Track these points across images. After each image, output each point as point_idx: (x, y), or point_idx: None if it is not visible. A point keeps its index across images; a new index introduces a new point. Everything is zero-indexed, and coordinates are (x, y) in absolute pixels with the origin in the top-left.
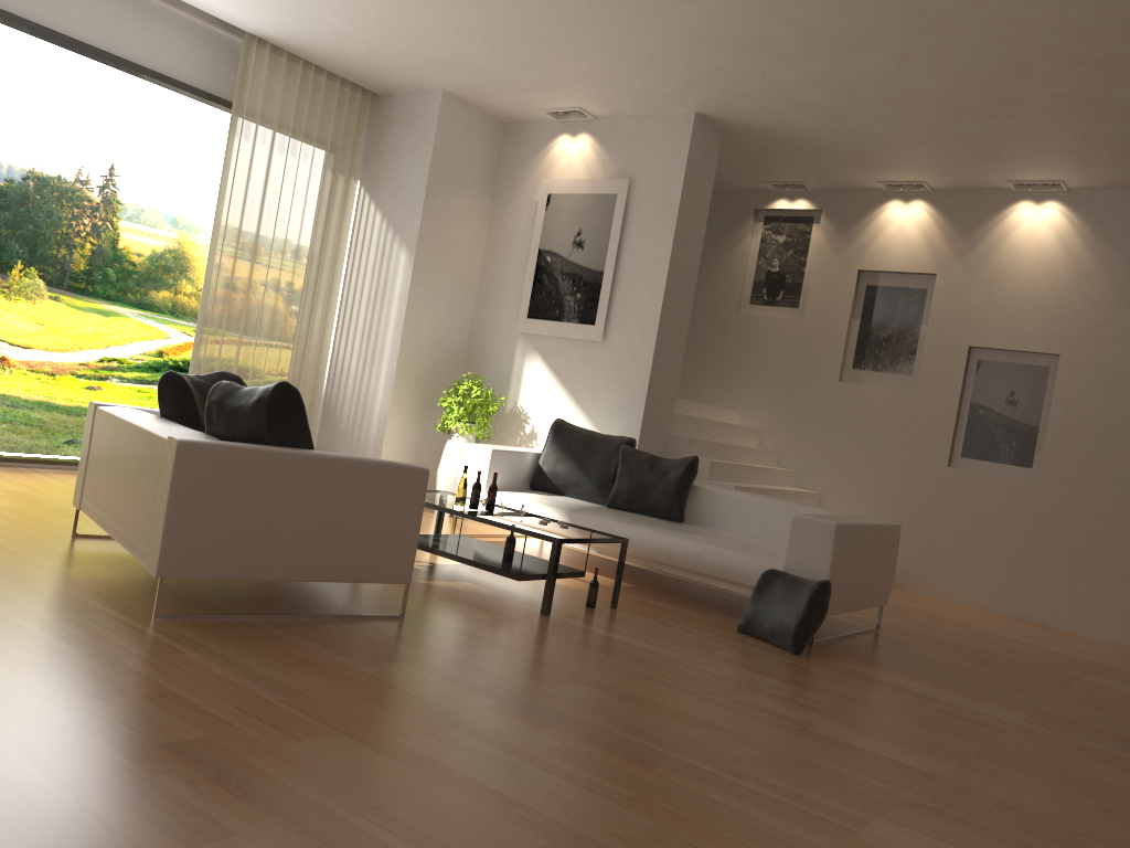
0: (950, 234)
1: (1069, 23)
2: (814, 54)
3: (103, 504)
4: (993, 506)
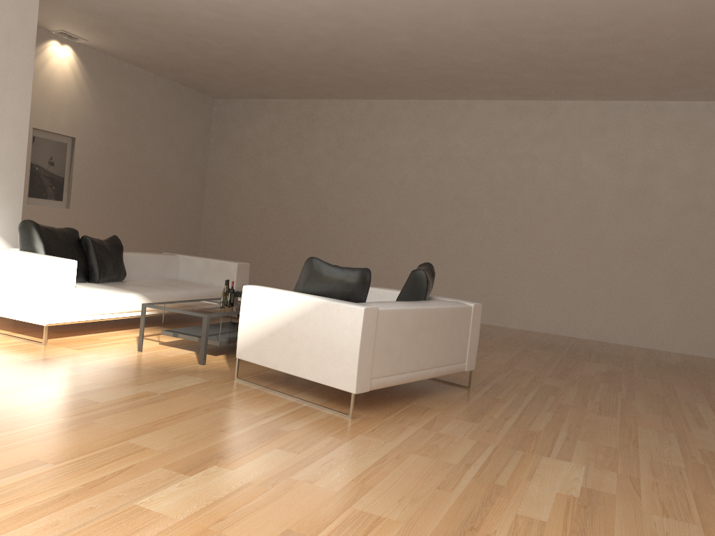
0: None
1: (282, 47)
2: (205, 3)
3: (409, 367)
4: (51, 225)
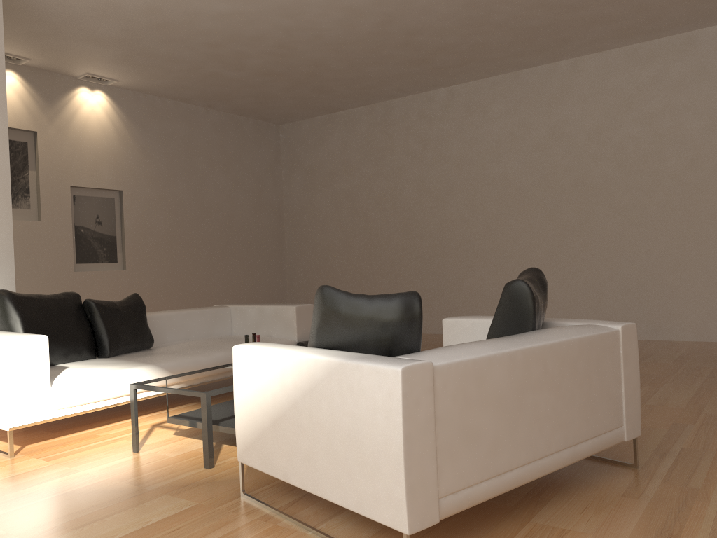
0: (41, 102)
1: (322, 34)
2: None
3: (516, 459)
4: (107, 291)
